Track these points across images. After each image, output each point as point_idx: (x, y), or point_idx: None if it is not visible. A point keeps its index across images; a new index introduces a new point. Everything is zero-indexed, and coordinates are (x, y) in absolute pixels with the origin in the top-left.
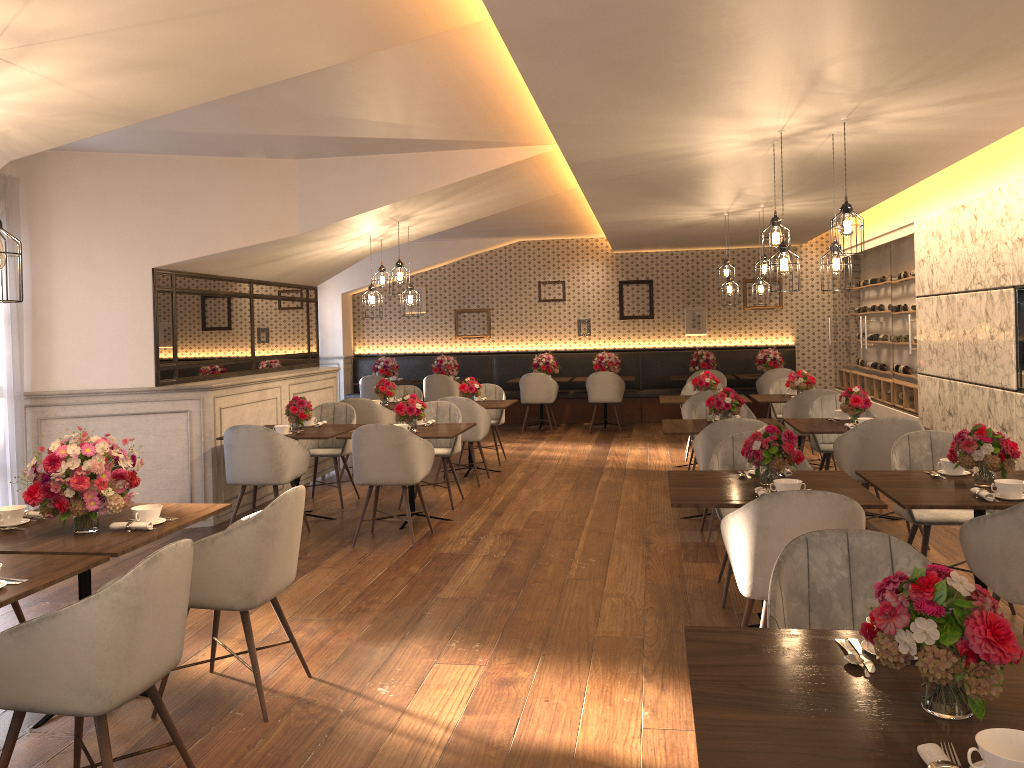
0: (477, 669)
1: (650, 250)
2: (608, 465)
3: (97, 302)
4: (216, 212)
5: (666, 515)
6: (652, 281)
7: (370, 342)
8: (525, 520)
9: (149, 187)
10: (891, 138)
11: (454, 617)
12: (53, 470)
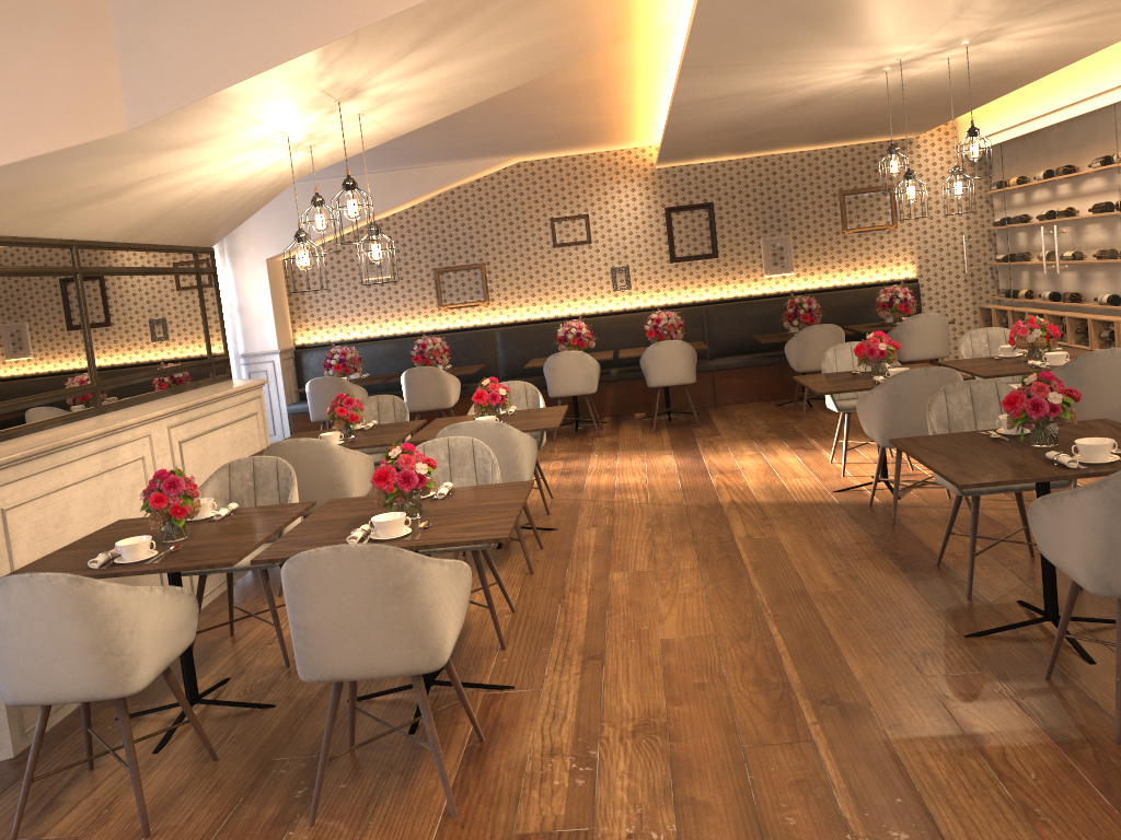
0: None
1: (708, 159)
2: (725, 497)
3: None
4: None
5: (930, 629)
6: (712, 204)
7: (316, 326)
8: (660, 674)
9: None
10: None
11: None
12: None
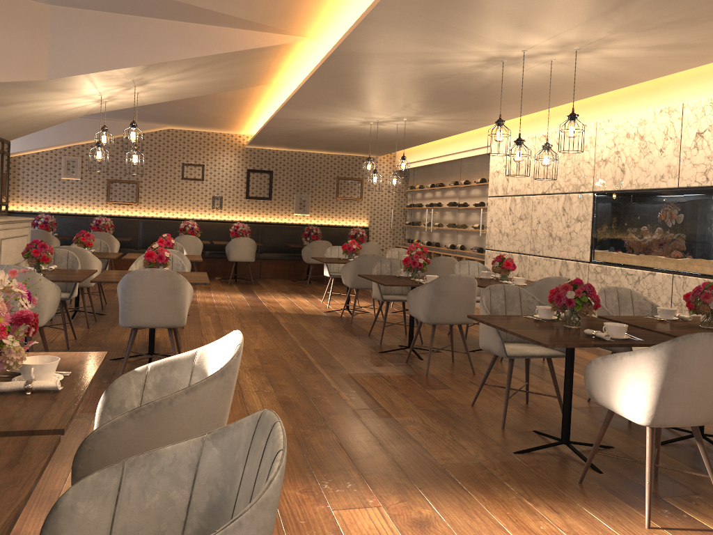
0: (379, 512)
1: (274, 148)
2: (272, 310)
3: None
4: None
5: (365, 350)
6: (272, 172)
7: (24, 201)
8: (256, 357)
9: None
10: (574, 73)
11: (295, 456)
12: None
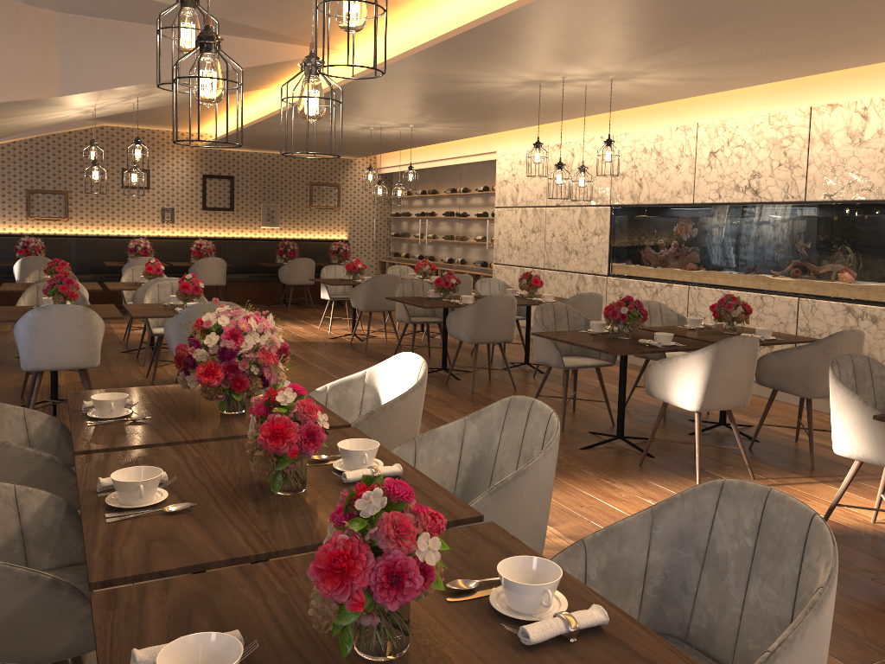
0: None
1: (236, 149)
2: None
3: None
4: None
5: None
6: (234, 177)
7: None
8: None
9: None
10: (602, 94)
11: None
12: (236, 346)
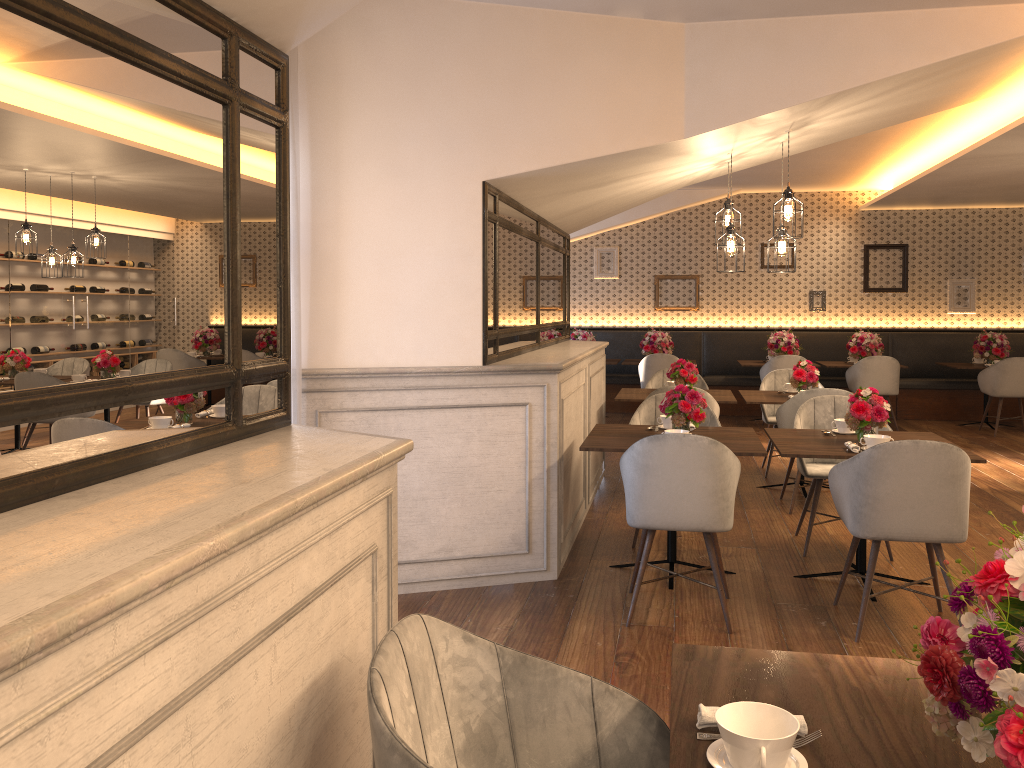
0: None
1: (911, 207)
2: (980, 485)
3: (404, 231)
4: (573, 98)
5: None
6: (907, 246)
7: None
8: None
9: (481, 54)
10: None
11: None
12: None
